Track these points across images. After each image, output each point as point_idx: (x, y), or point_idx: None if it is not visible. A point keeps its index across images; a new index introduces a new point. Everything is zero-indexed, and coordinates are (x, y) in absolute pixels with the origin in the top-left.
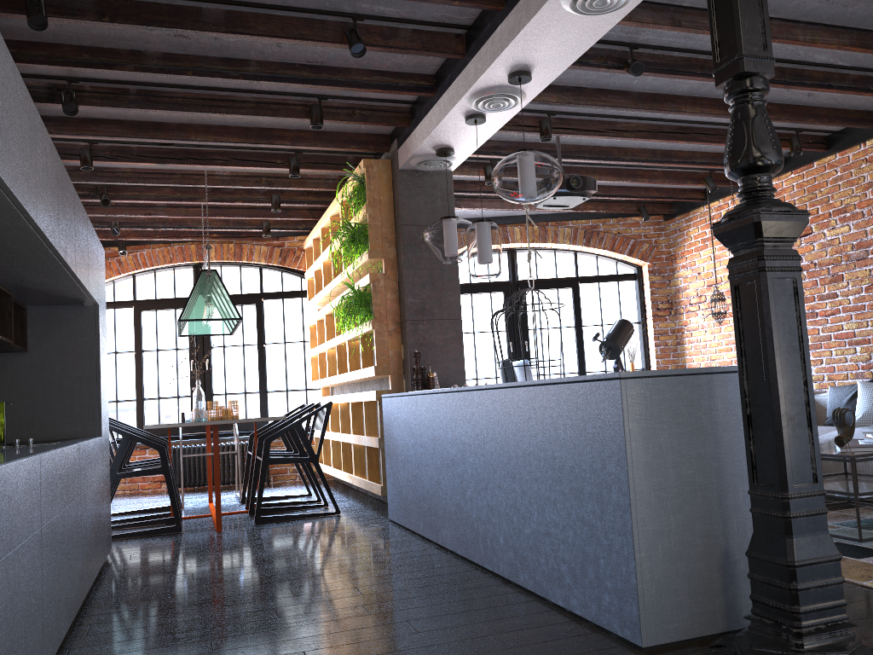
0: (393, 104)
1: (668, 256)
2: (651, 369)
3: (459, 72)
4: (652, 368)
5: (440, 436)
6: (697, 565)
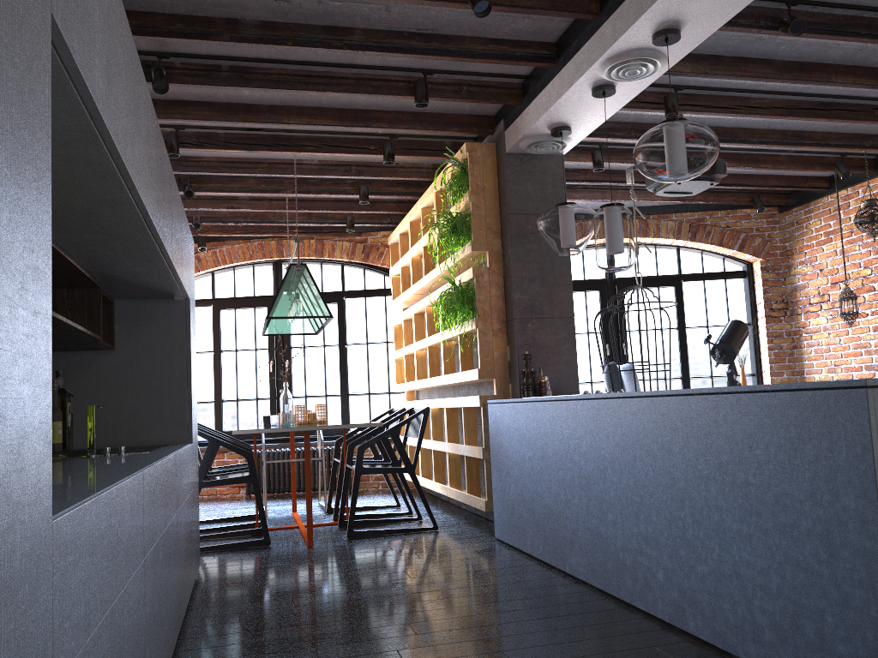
0: (503, 79)
1: (783, 251)
2: (763, 375)
3: (589, 36)
4: (764, 373)
5: (569, 449)
6: None
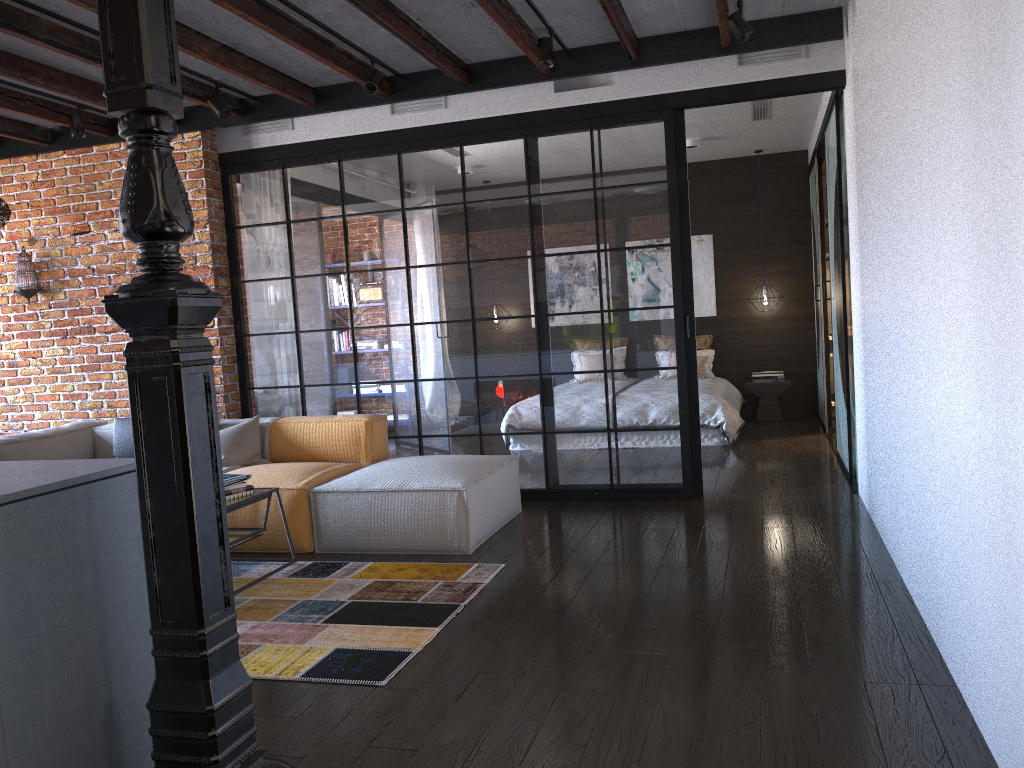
0: None
1: None
2: None
3: None
4: None
5: None
6: (78, 734)
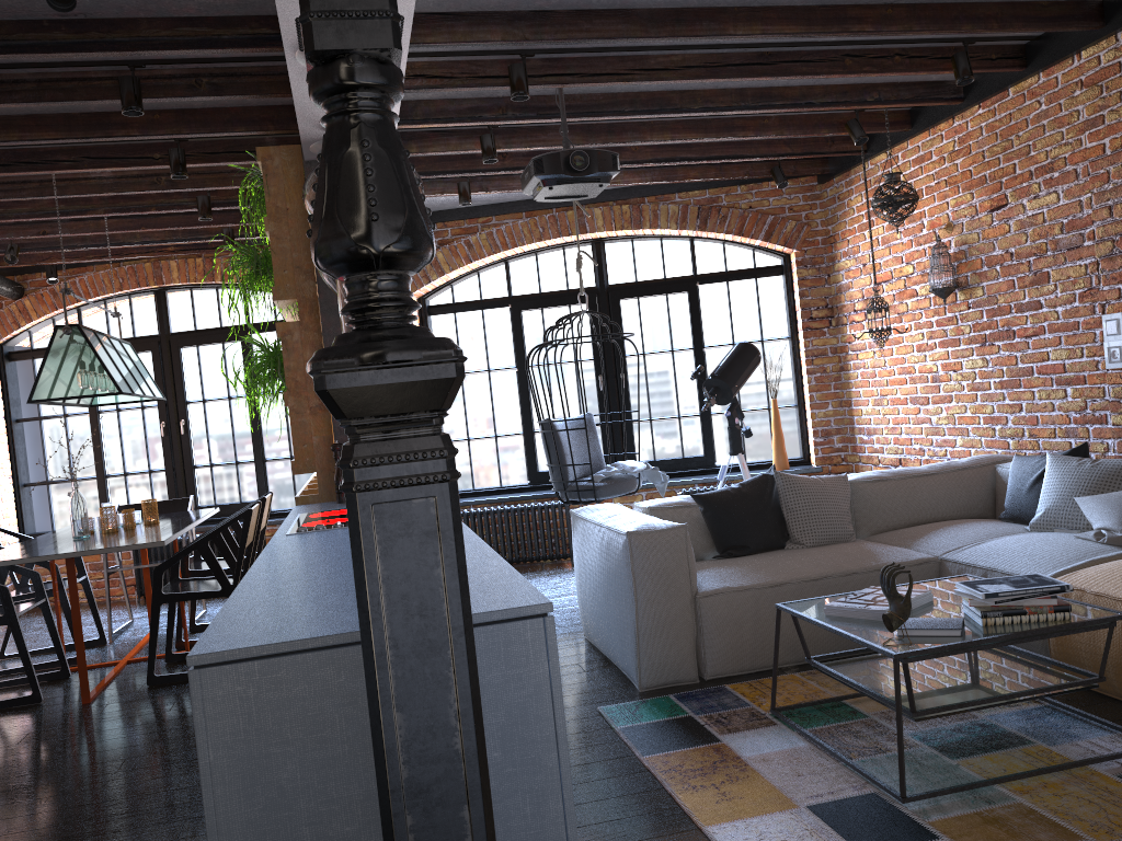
0: (261, 63)
1: (827, 237)
2: (806, 407)
3: None
4: (806, 405)
5: None
6: None
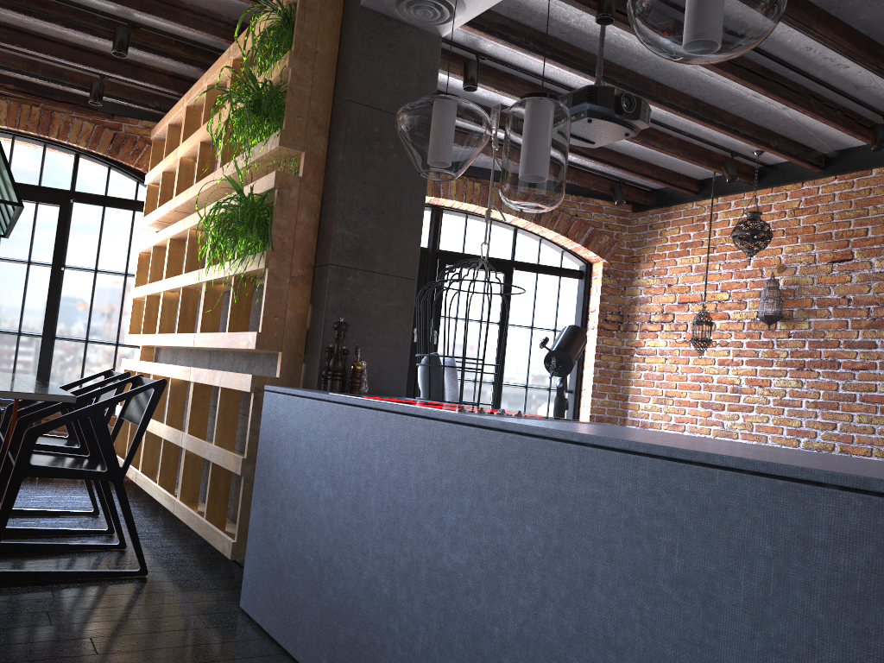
0: None
1: (629, 257)
2: (582, 394)
3: None
4: (584, 392)
5: (417, 509)
6: None
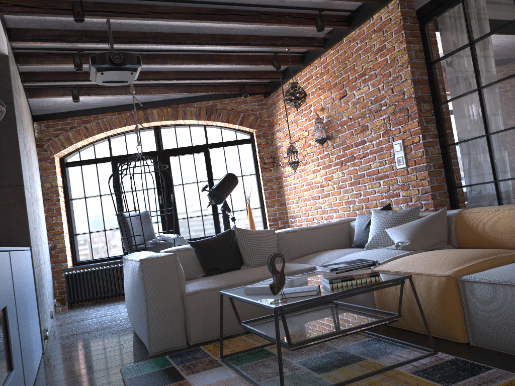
0: None
1: (270, 123)
2: (265, 207)
3: None
4: (265, 206)
5: None
6: None
